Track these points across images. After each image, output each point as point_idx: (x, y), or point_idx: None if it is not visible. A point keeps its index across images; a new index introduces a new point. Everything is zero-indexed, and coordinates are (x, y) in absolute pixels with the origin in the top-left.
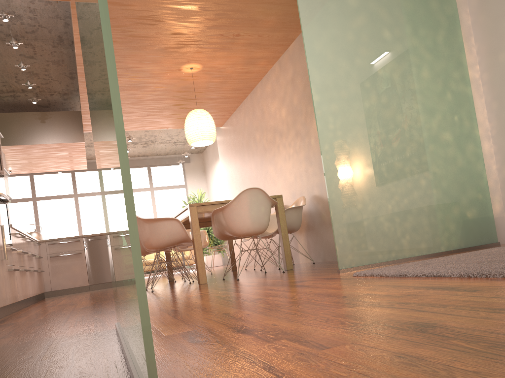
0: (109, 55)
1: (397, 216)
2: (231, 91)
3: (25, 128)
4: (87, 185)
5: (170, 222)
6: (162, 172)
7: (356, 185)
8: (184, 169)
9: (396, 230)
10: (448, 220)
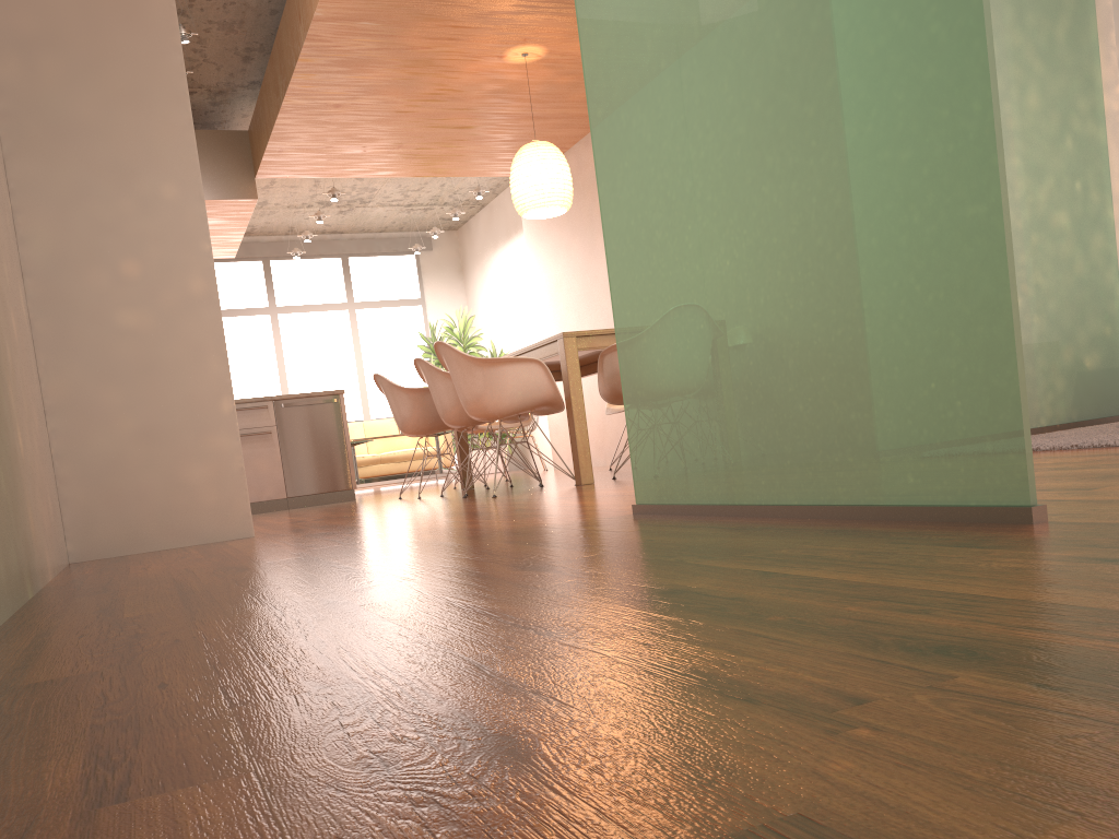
0: (998, 139)
1: None
2: (582, 103)
3: None
4: None
5: (526, 367)
6: (373, 270)
7: None
8: (420, 265)
9: None
10: (1054, 372)
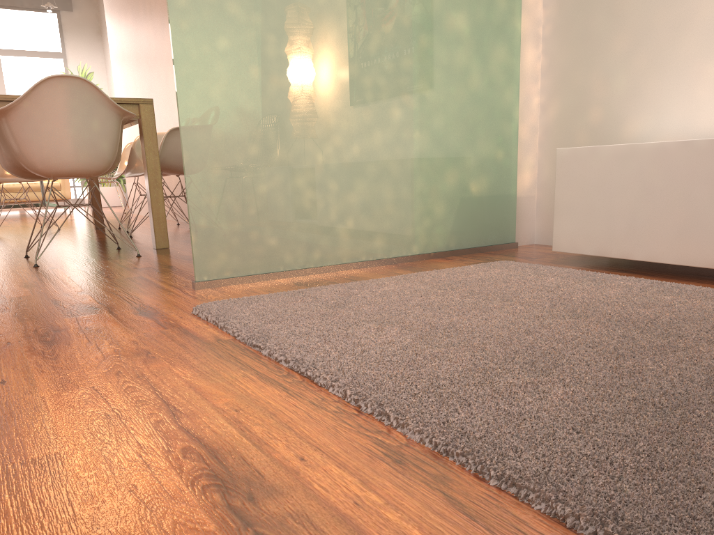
0: None
1: (335, 179)
2: None
3: None
4: None
5: None
6: (17, 22)
7: (251, 102)
8: (61, 23)
9: (329, 207)
10: (434, 196)
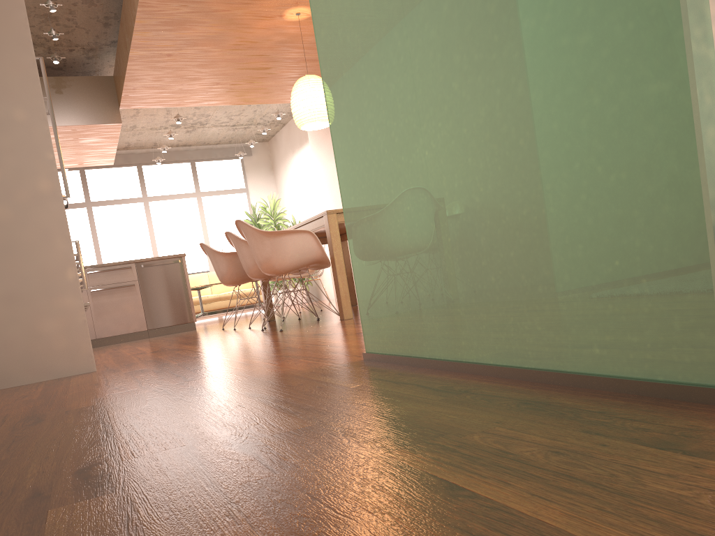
0: (683, 10)
1: None
2: None
3: None
4: (104, 190)
5: (301, 236)
6: (212, 170)
7: None
8: (244, 165)
9: None
10: None
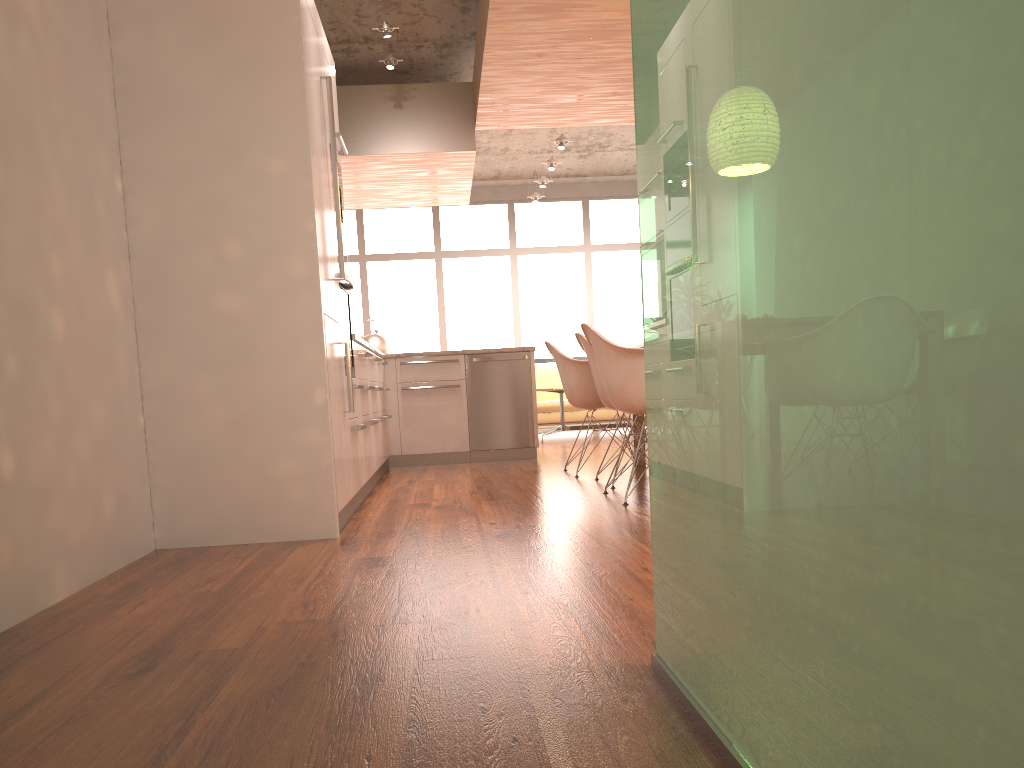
0: None
1: None
2: None
3: (364, 119)
4: (461, 235)
5: None
6: (612, 213)
7: None
8: None
9: None
10: None
